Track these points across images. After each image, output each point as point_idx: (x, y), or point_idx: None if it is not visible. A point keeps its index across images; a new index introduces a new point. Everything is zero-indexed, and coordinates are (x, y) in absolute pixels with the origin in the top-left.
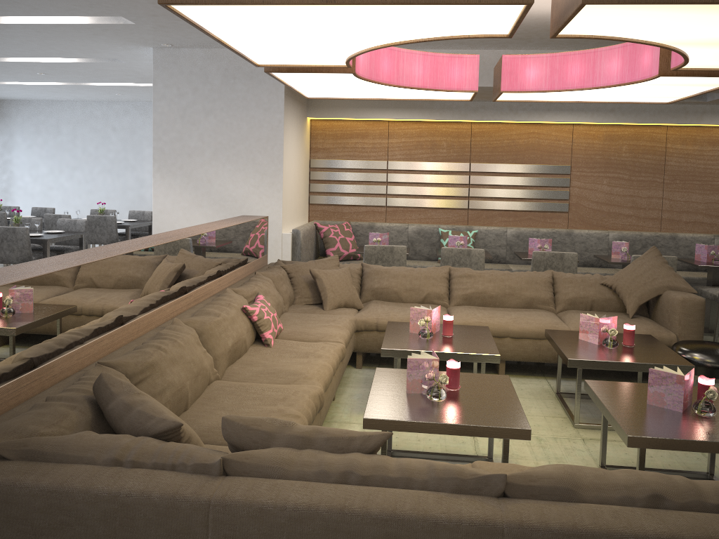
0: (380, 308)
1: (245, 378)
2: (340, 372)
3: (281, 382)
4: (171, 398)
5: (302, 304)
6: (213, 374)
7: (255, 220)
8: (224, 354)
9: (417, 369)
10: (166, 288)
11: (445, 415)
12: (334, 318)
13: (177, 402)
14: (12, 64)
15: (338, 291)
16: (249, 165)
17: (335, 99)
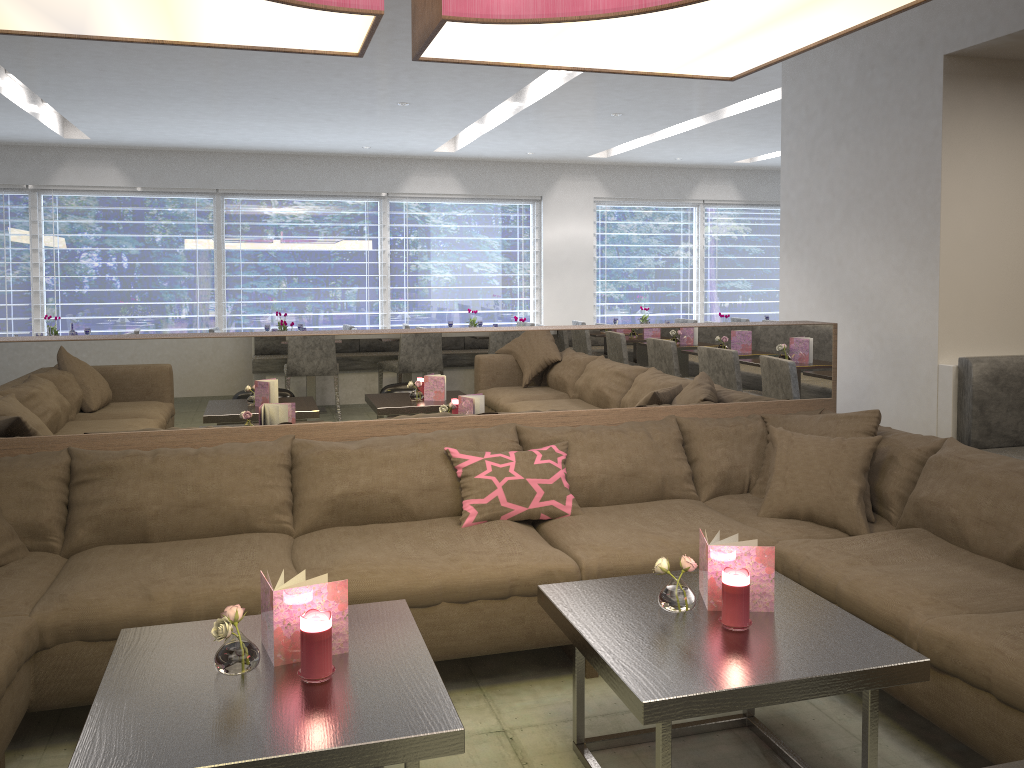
0: (873, 544)
1: (307, 544)
2: (535, 614)
3: (306, 564)
4: (104, 515)
5: (762, 496)
6: (267, 521)
7: (758, 327)
8: (316, 501)
9: (264, 599)
10: (349, 399)
11: (138, 688)
12: (707, 529)
13: (117, 523)
14: (743, 120)
15: (795, 482)
16: (890, 228)
17: (762, 68)
